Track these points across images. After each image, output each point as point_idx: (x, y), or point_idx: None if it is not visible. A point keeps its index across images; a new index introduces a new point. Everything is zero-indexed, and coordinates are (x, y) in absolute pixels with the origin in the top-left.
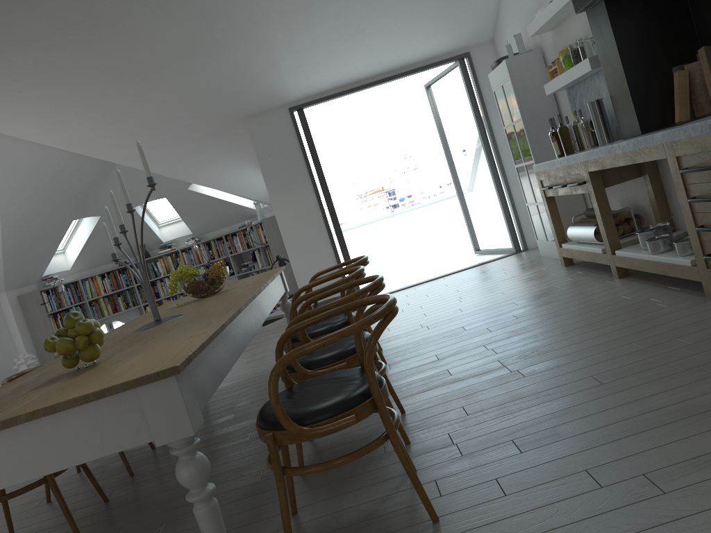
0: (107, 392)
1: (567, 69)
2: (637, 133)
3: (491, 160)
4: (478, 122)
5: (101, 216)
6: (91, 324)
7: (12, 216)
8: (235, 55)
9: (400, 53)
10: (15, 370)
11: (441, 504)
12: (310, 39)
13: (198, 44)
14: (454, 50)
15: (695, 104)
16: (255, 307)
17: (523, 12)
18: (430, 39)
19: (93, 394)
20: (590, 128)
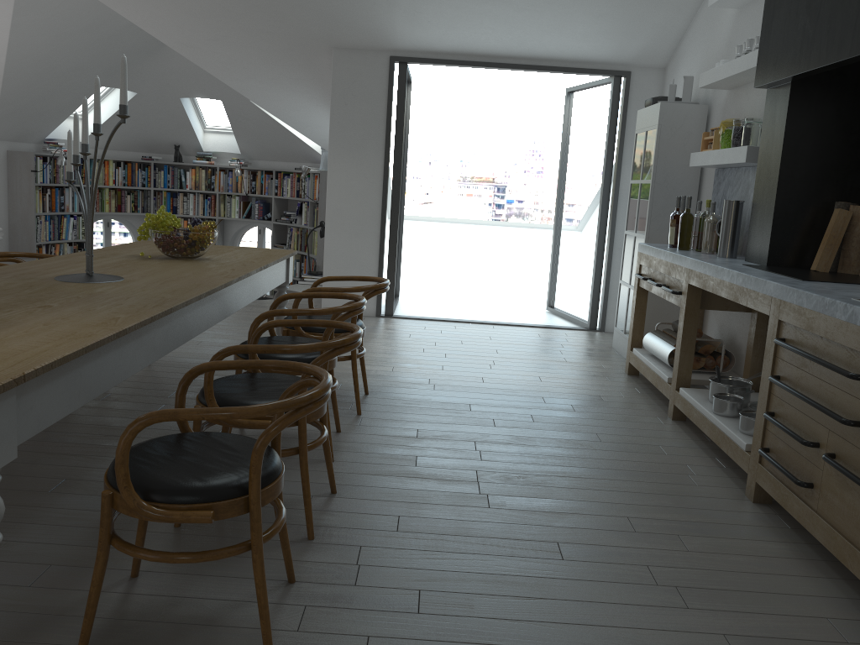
0: None
1: (723, 146)
2: (763, 262)
3: (604, 211)
4: (607, 160)
5: (137, 93)
6: None
7: (23, 57)
8: None
9: (547, 41)
10: None
11: (291, 642)
12: None
13: None
14: (614, 62)
15: (843, 256)
16: (213, 302)
17: (707, 52)
18: (588, 38)
19: None
20: (716, 231)
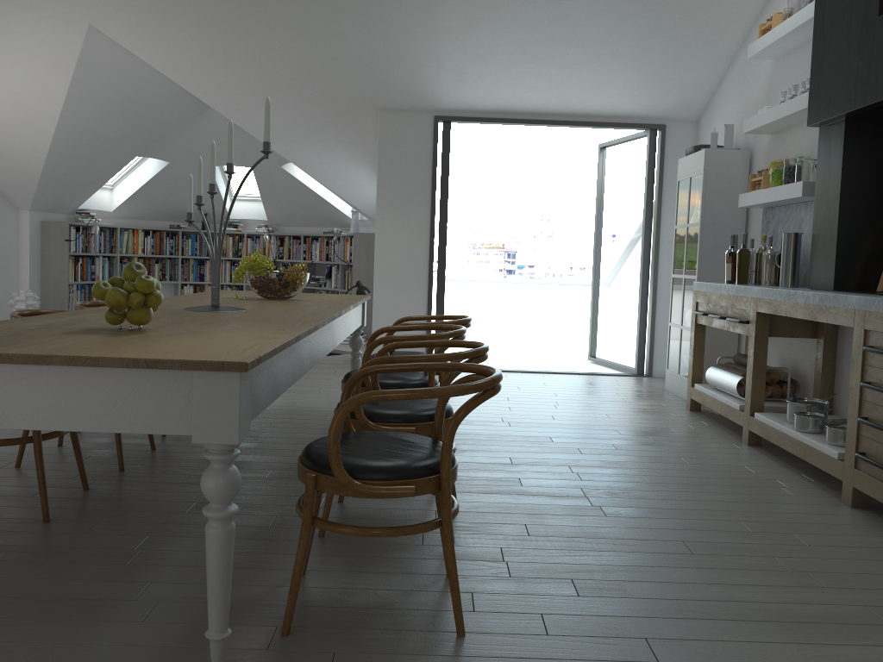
0: (160, 364)
1: (774, 185)
2: (829, 287)
3: (646, 259)
4: (647, 209)
5: (170, 162)
6: (153, 284)
7: (71, 127)
8: (396, 33)
9: (586, 98)
10: (10, 305)
11: (472, 620)
12: (489, 45)
13: (360, 6)
14: (649, 116)
15: None
16: (329, 330)
17: (745, 102)
18: (626, 94)
19: (144, 361)
20: (776, 263)
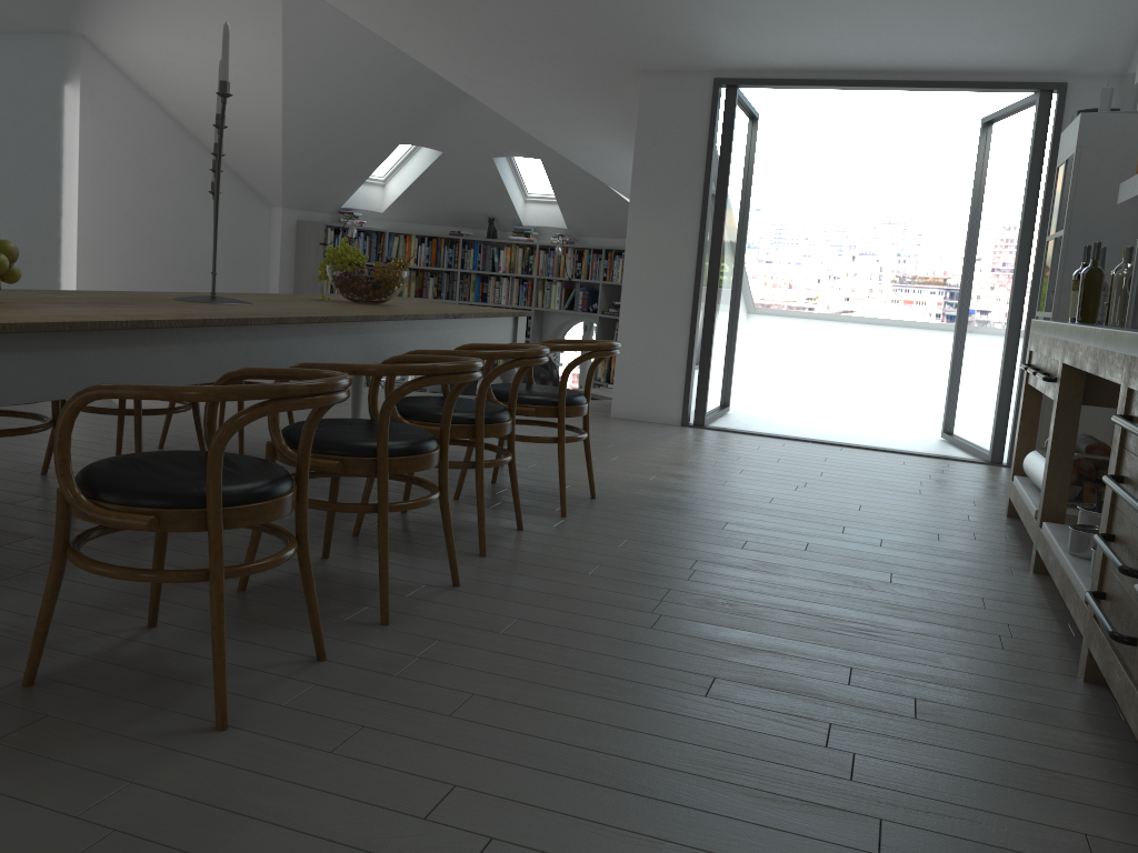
0: None
1: None
2: None
3: (1019, 289)
4: (1027, 214)
5: (443, 152)
6: None
7: (302, 105)
8: None
9: (932, 44)
10: None
11: (265, 715)
12: None
13: None
14: (1039, 71)
15: None
16: (349, 337)
17: None
18: (993, 35)
19: None
20: (1127, 289)
